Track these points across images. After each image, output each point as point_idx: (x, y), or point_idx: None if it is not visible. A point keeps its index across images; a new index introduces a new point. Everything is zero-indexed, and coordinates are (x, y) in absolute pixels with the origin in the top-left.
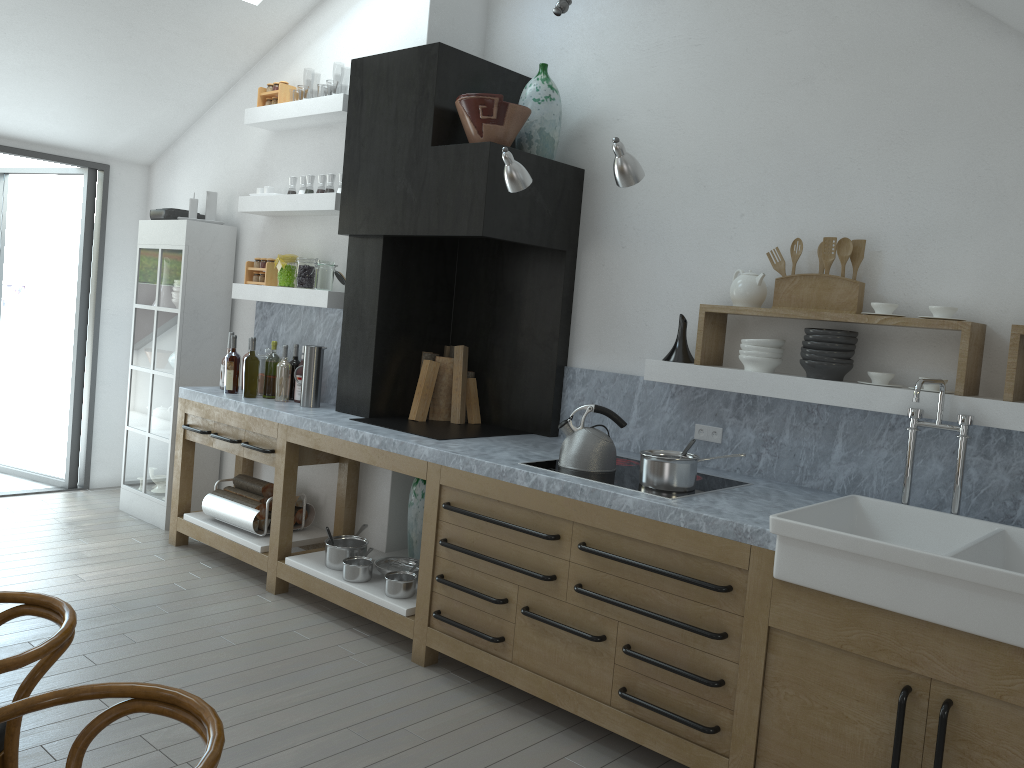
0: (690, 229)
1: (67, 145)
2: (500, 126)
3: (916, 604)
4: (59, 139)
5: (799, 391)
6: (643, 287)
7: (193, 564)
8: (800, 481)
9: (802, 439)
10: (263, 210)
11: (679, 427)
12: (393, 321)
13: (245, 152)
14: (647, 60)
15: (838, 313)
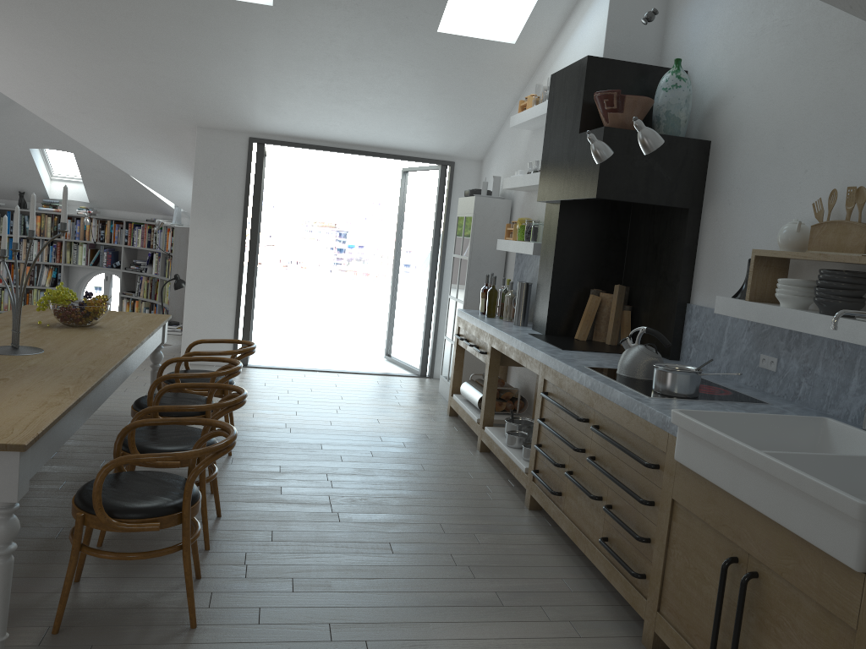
0: (771, 186)
1: (427, 151)
2: (621, 113)
3: (739, 488)
4: (421, 147)
5: (807, 324)
6: (738, 237)
7: (448, 427)
8: (826, 409)
9: (830, 371)
10: (512, 187)
11: (750, 356)
12: (568, 264)
13: (519, 147)
14: (754, 44)
15: (839, 255)
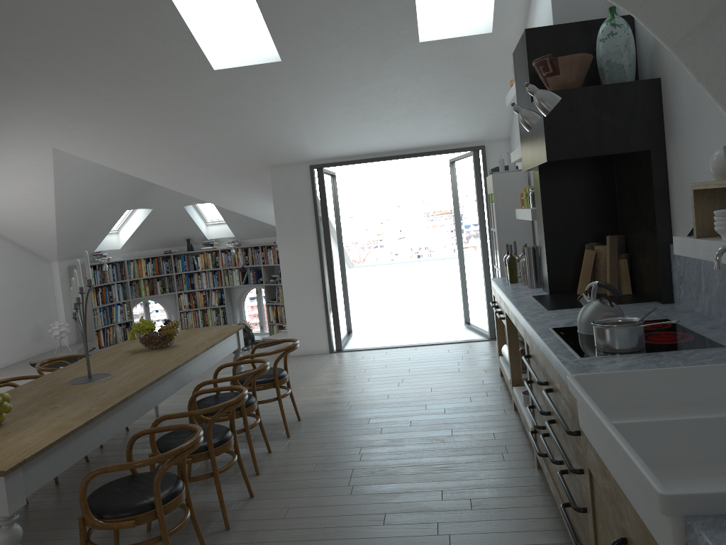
0: (710, 111)
1: (457, 141)
2: (558, 75)
3: (609, 462)
4: (451, 140)
5: None
6: (696, 170)
7: (495, 387)
8: None
9: None
10: (514, 160)
11: (724, 293)
12: (558, 225)
13: None
14: None
15: None
